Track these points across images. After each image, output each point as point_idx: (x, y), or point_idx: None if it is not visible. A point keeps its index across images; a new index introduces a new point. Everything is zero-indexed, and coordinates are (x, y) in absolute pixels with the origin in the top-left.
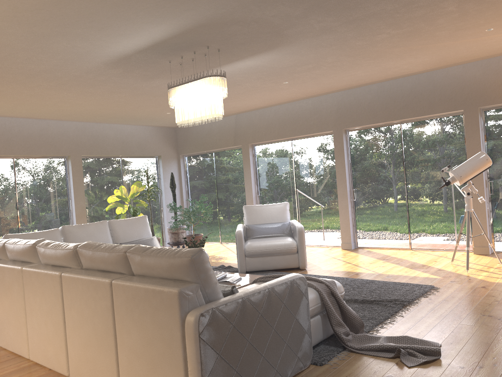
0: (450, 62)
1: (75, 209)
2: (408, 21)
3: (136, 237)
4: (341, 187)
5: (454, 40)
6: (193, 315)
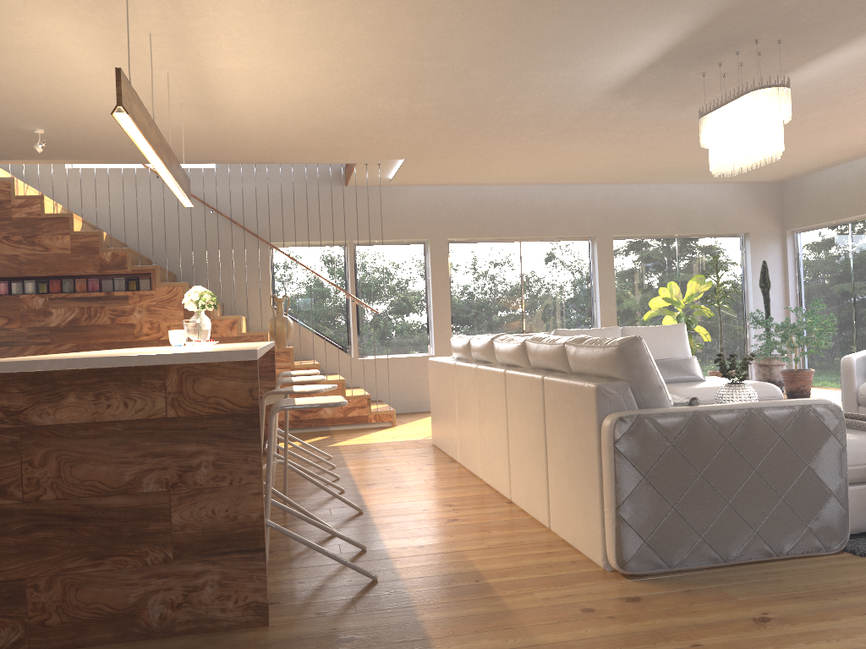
0: None
1: (601, 316)
2: None
3: (662, 355)
4: None
5: None
6: (609, 418)
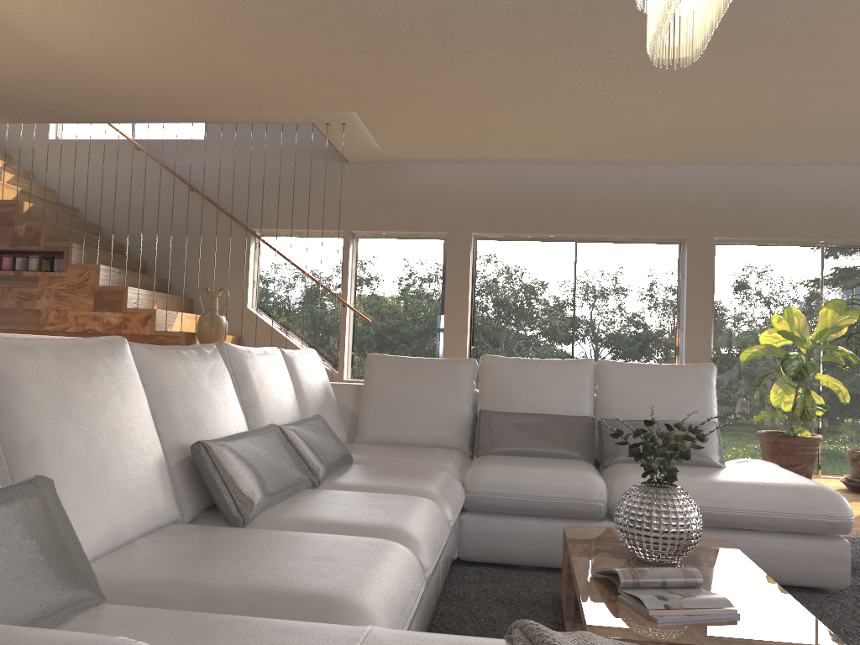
0: None
1: (686, 351)
2: None
3: (656, 414)
4: None
5: None
6: None
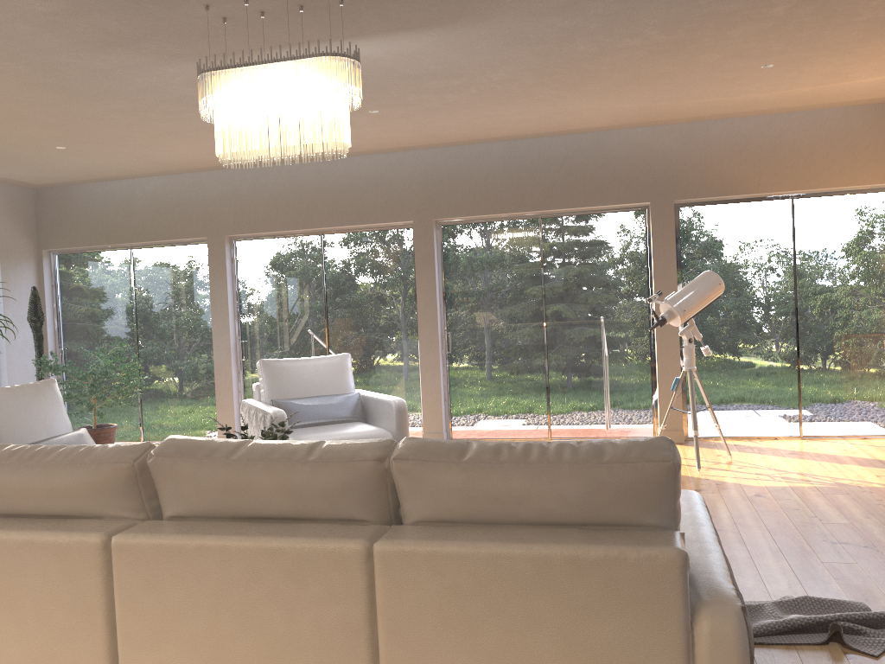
0: (651, 117)
1: None
2: (700, 19)
3: (40, 433)
4: (428, 328)
5: (707, 74)
6: (727, 615)
